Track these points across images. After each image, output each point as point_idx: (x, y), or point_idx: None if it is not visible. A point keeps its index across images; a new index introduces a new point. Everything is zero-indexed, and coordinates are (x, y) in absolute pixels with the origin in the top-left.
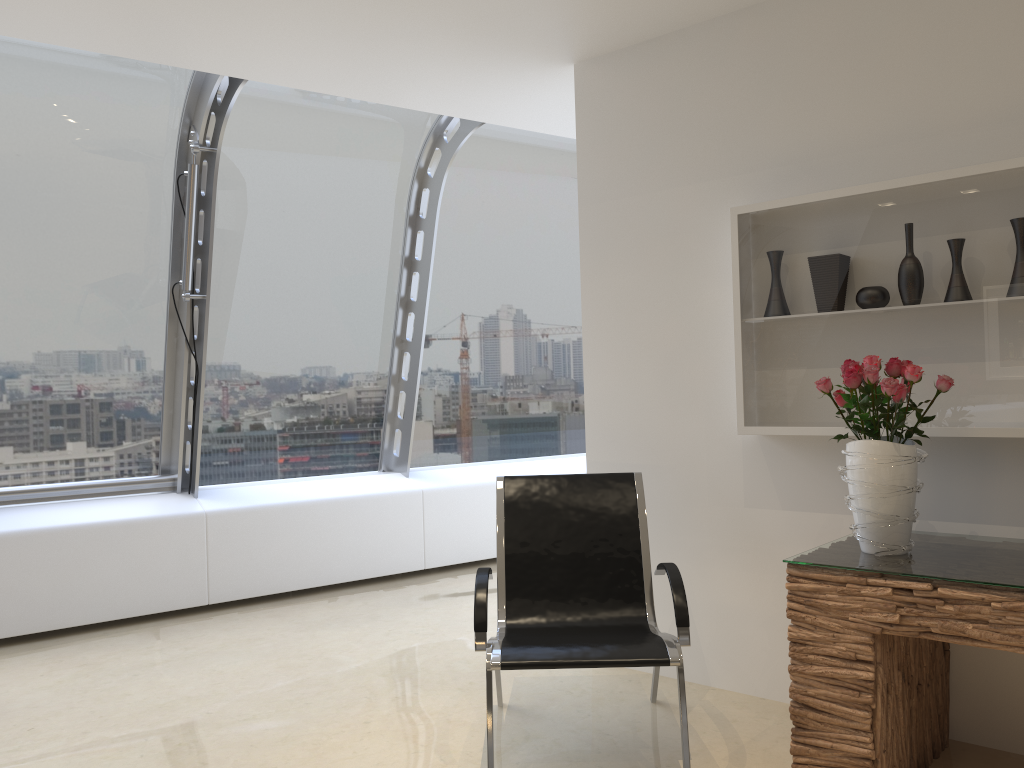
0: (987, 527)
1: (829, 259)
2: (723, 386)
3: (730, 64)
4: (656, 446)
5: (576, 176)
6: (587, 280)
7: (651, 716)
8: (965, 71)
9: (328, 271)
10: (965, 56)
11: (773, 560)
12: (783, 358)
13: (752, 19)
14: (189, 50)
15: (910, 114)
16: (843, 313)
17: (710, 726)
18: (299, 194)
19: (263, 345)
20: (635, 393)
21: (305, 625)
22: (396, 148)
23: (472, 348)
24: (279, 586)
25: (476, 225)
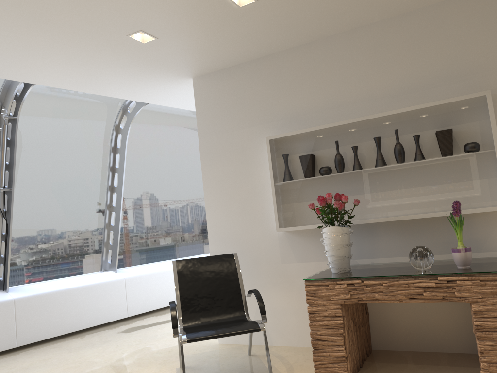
0: (377, 259)
1: (307, 156)
2: (268, 212)
3: (260, 78)
4: (241, 241)
5: (188, 127)
6: (204, 171)
7: (250, 360)
8: (351, 82)
9: (73, 174)
10: (351, 76)
11: (295, 285)
12: (292, 198)
13: (268, 60)
14: (11, 71)
15: (332, 98)
16: (315, 177)
17: (276, 360)
18: (57, 138)
19: (40, 212)
20: (230, 219)
21: (72, 349)
22: (105, 115)
23: (144, 208)
24: (54, 333)
25: (143, 150)
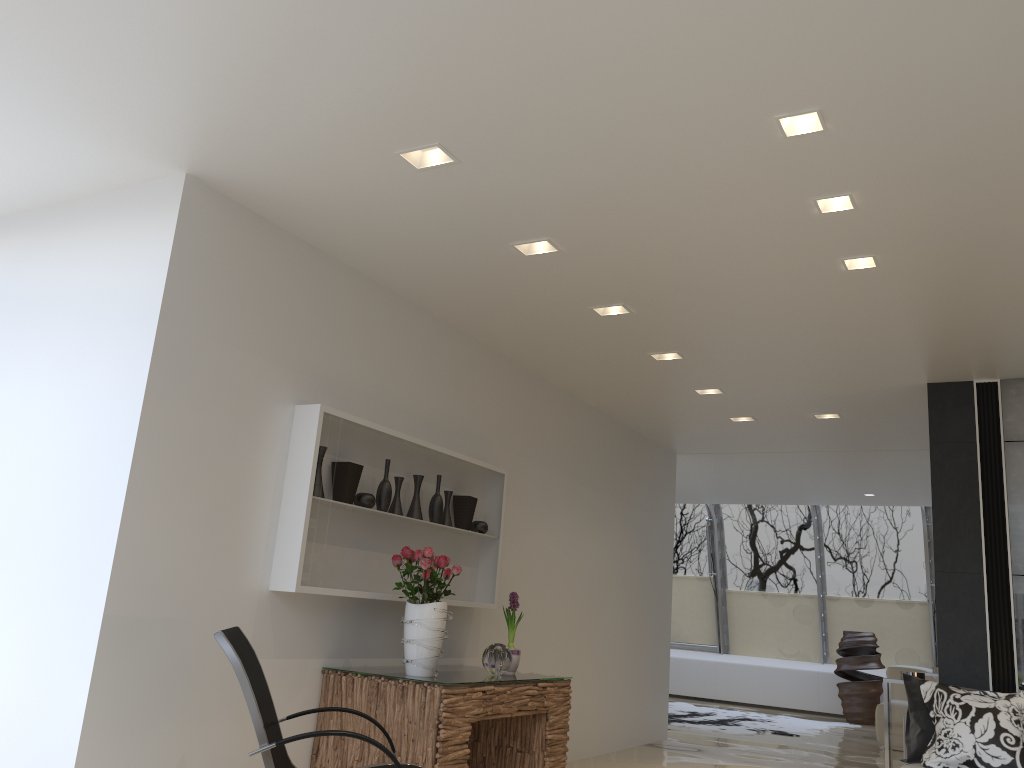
0: (371, 660)
1: (364, 468)
2: (253, 546)
3: (304, 282)
4: (186, 599)
5: None
6: (151, 402)
7: None
8: (401, 377)
9: None
10: (402, 369)
11: None
12: (332, 533)
13: (322, 261)
14: None
15: (380, 387)
16: (365, 508)
17: None
18: None
19: None
20: (177, 540)
21: None
22: None
23: None
24: None
25: None
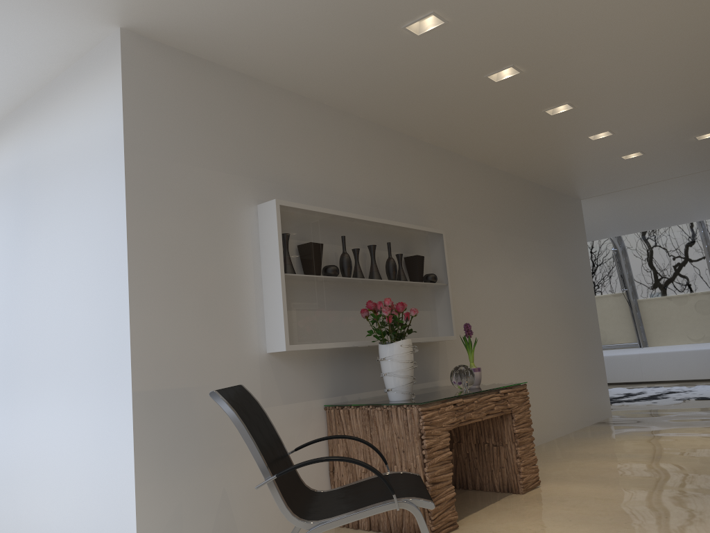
0: (363, 393)
1: (324, 245)
2: (246, 320)
3: (243, 105)
4: (199, 370)
5: None
6: (134, 219)
7: None
8: (342, 170)
9: None
10: (341, 164)
11: None
12: (307, 300)
13: (254, 86)
14: None
15: (325, 181)
16: (331, 277)
17: None
18: None
19: None
20: (181, 325)
21: None
22: None
23: None
24: None
25: None
